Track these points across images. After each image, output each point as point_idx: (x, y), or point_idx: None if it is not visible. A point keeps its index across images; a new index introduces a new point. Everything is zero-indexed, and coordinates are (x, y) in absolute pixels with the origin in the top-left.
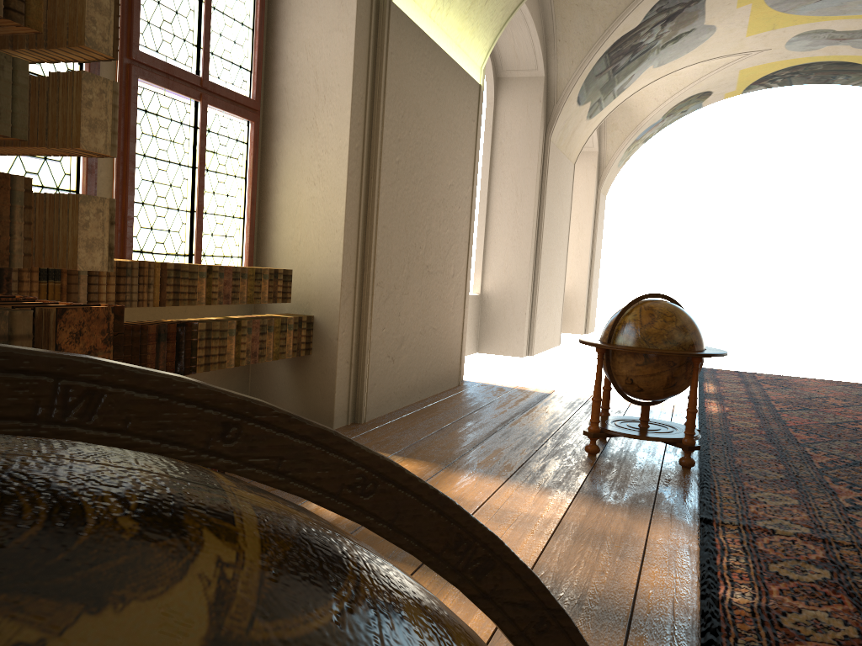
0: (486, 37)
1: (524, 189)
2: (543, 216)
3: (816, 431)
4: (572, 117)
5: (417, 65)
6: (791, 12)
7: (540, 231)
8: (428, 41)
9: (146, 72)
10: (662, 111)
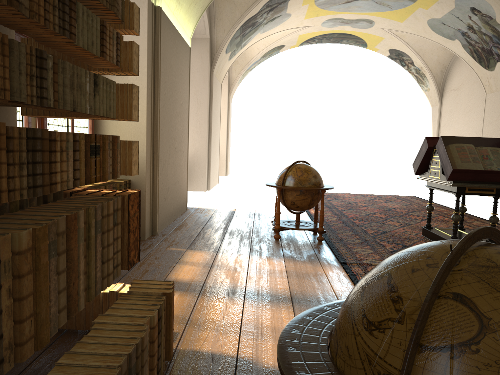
0: (193, 22)
1: (202, 100)
2: (211, 114)
3: (361, 219)
4: (223, 60)
5: (170, 41)
6: (326, 9)
7: (210, 123)
8: (173, 27)
9: None
10: (261, 55)
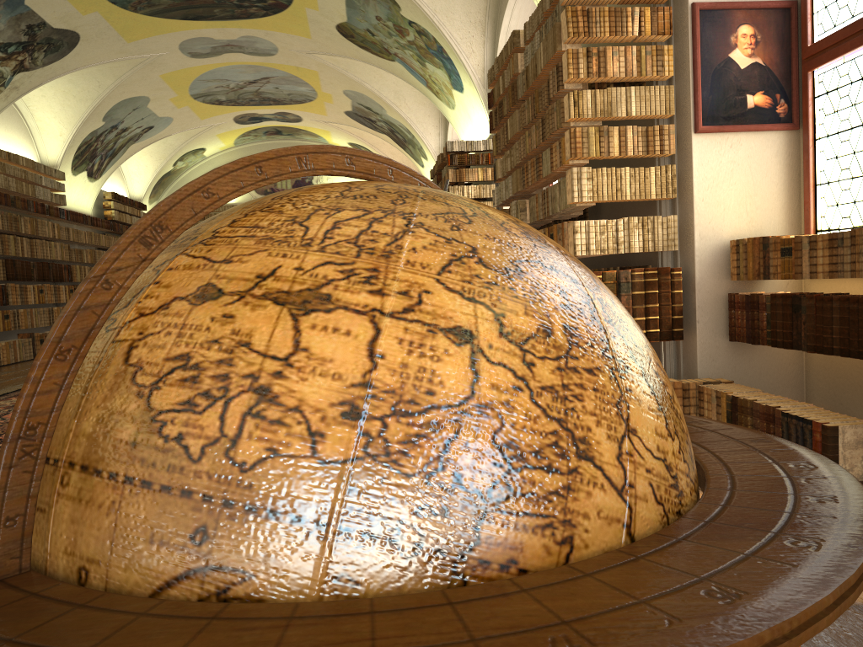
0: None
1: None
2: None
3: None
4: None
5: None
6: None
7: None
8: None
9: None
10: None
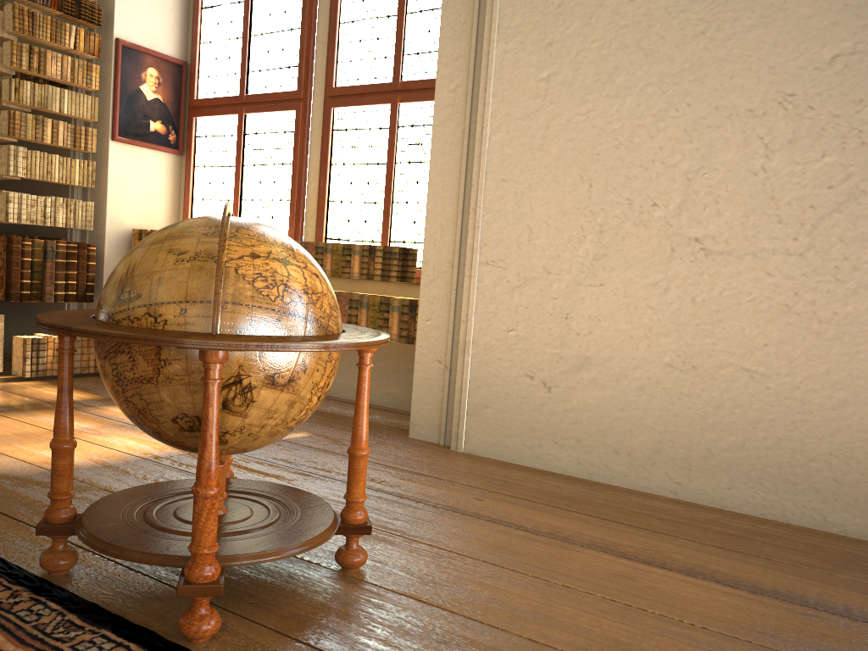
0: None
1: None
2: None
3: None
4: None
5: None
6: None
7: None
8: None
9: (338, 101)
10: None
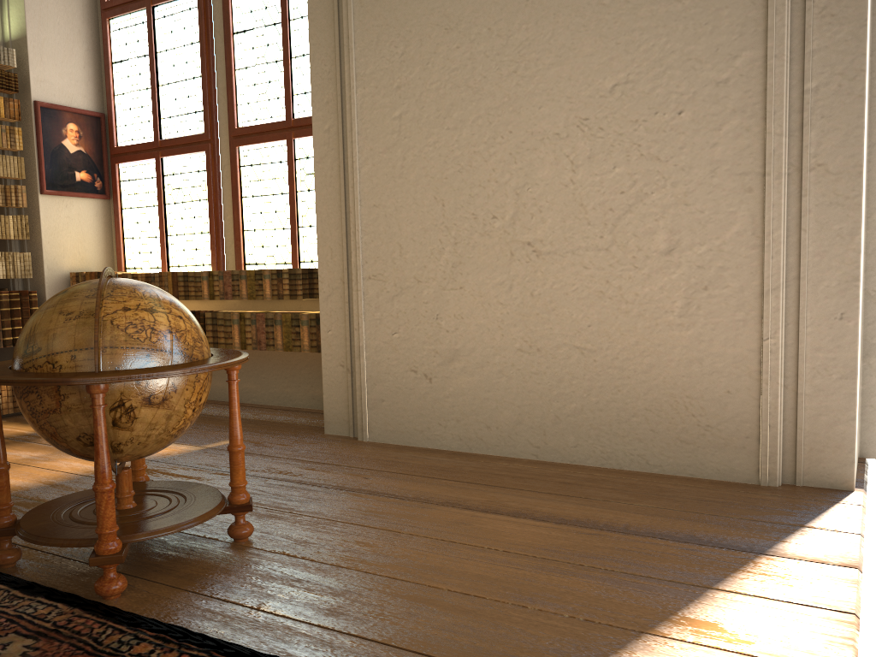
0: None
1: None
2: None
3: None
4: None
5: None
6: None
7: None
8: None
9: (241, 140)
10: None
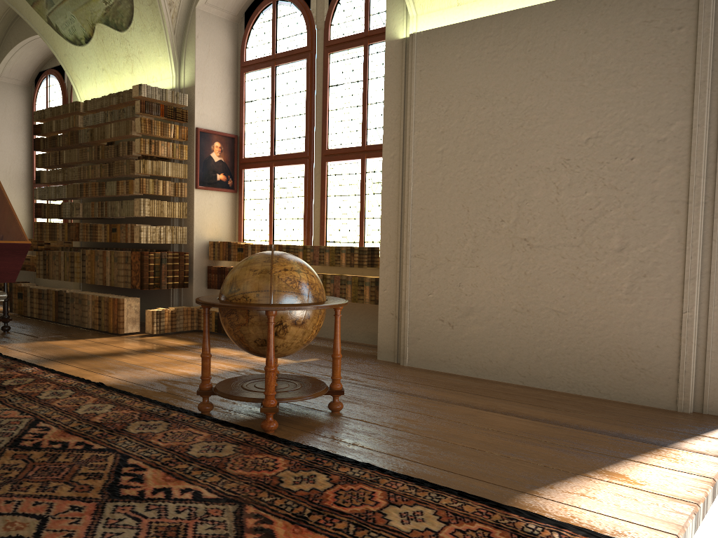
0: None
1: None
2: None
3: None
4: None
5: (471, 54)
6: None
7: None
8: (494, 20)
9: (329, 158)
10: None
